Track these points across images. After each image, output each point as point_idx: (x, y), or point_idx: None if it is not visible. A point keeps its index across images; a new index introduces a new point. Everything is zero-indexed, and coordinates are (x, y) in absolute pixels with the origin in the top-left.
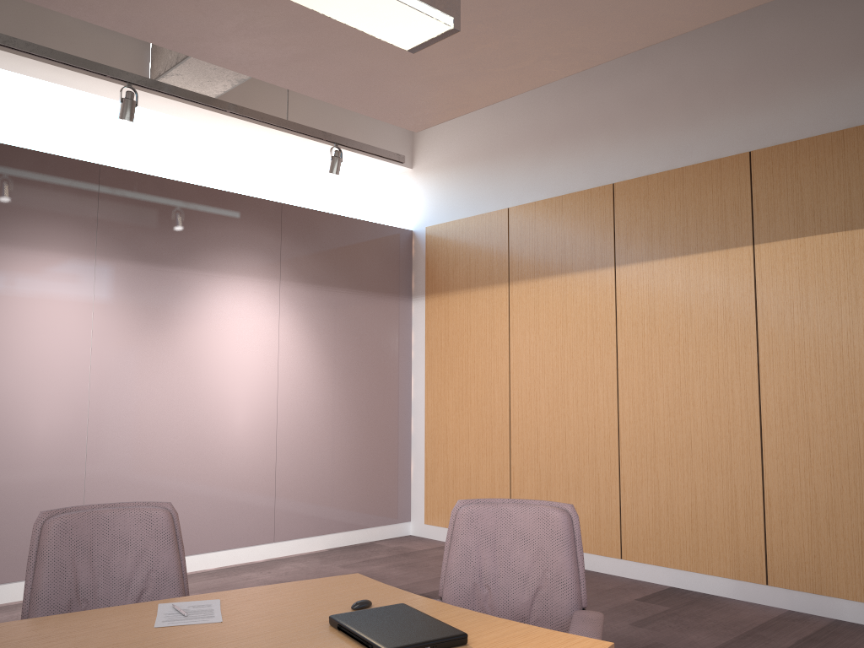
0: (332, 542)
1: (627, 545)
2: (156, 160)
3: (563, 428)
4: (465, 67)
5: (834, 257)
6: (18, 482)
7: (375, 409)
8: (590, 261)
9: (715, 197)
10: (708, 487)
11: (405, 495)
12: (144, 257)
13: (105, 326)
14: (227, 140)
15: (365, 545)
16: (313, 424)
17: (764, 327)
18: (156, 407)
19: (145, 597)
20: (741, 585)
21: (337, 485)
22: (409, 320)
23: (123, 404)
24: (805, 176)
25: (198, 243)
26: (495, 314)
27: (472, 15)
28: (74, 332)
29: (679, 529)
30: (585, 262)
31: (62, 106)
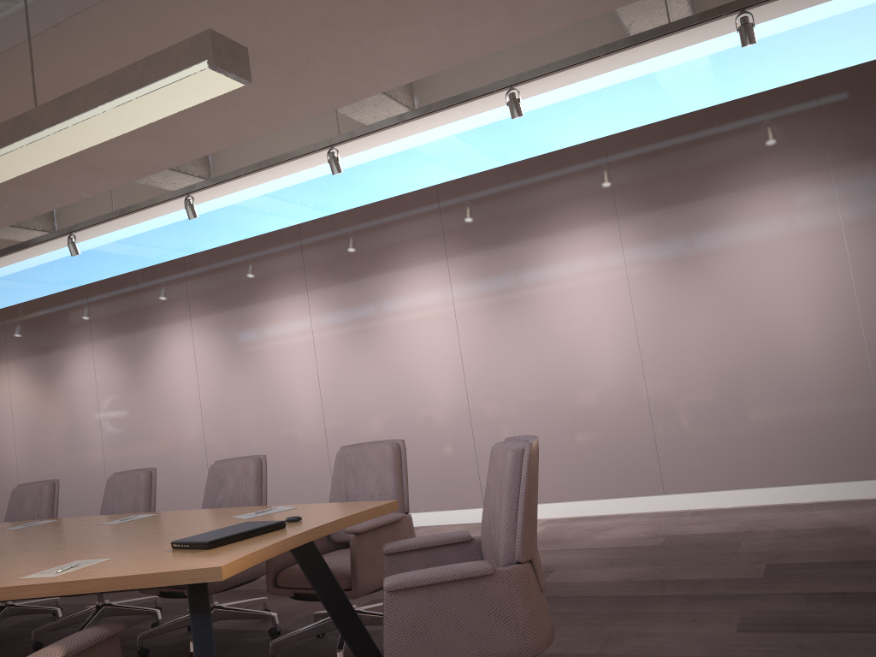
0: None
1: None
2: (675, 101)
3: None
4: None
5: None
6: (598, 418)
7: None
8: None
9: None
10: None
11: None
12: (661, 203)
13: (638, 277)
14: None
15: None
16: None
17: None
18: (704, 342)
19: None
20: None
21: None
22: None
23: (671, 343)
24: None
25: (714, 167)
26: None
27: None
28: (614, 289)
29: None
30: None
31: (583, 99)
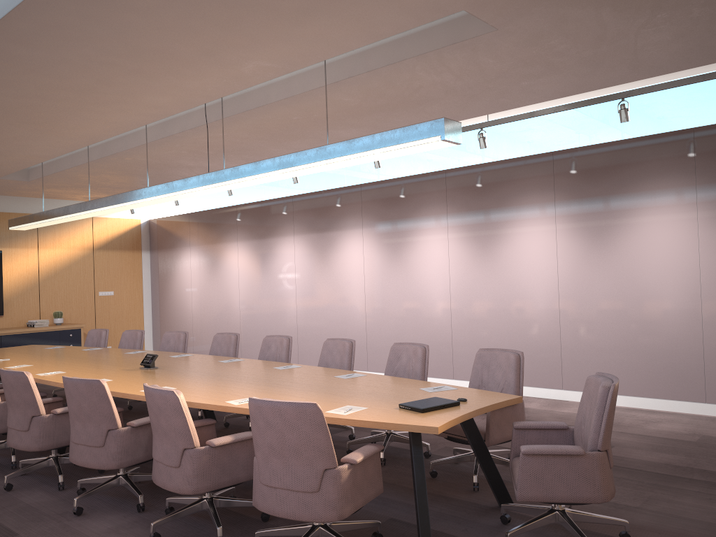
0: None
1: None
2: None
3: None
4: None
5: None
6: (659, 340)
7: None
8: None
9: None
10: None
11: None
12: None
13: (707, 239)
14: None
15: None
16: None
17: None
18: None
19: (503, 391)
20: None
21: None
22: None
23: None
24: None
25: None
26: None
27: (640, 18)
28: (686, 246)
29: None
30: None
31: (680, 92)
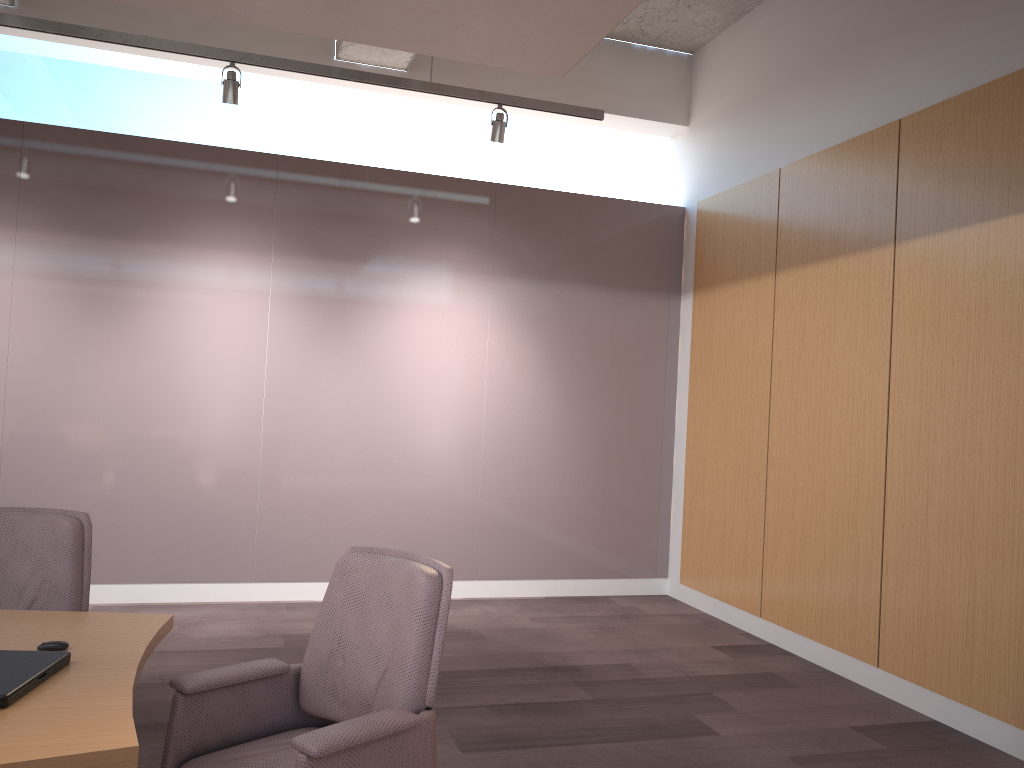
0: (553, 590)
1: (885, 649)
2: (356, 145)
3: (822, 475)
4: None
5: None
6: (192, 485)
7: (619, 435)
8: (866, 237)
9: None
10: (991, 581)
11: (660, 545)
12: (326, 254)
13: (281, 329)
14: (441, 114)
15: (595, 599)
16: (531, 448)
17: None
18: (337, 418)
19: (35, 607)
20: None
21: (562, 523)
22: (675, 323)
23: (300, 412)
24: None
25: (389, 235)
26: (759, 315)
27: None
28: (249, 335)
29: (950, 638)
30: (860, 239)
31: (253, 96)
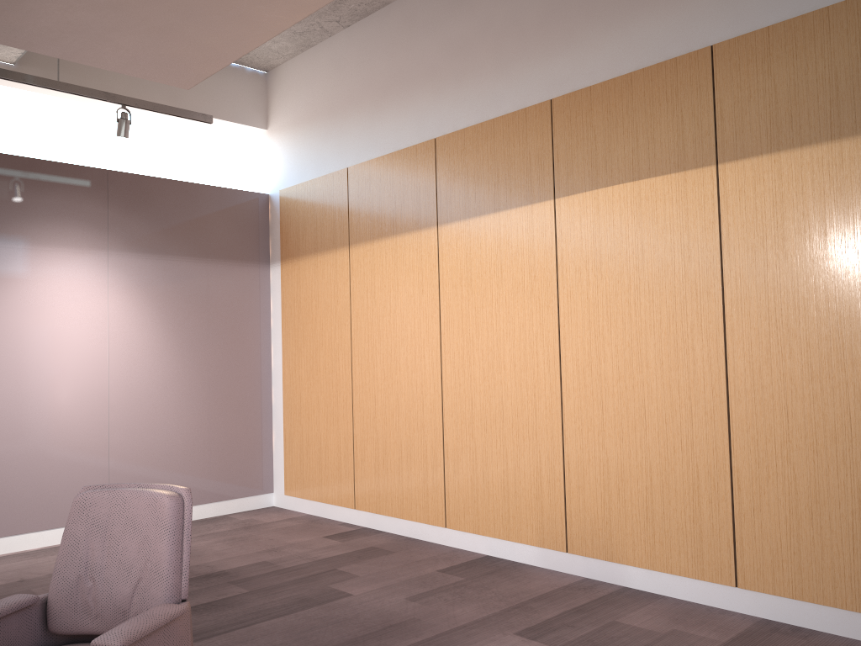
0: None
1: (450, 513)
2: None
3: (396, 395)
4: (178, 15)
5: (624, 210)
6: None
7: (227, 380)
8: (416, 221)
9: (521, 149)
10: (517, 453)
11: (266, 466)
12: None
13: None
14: (48, 105)
15: (217, 518)
16: (153, 398)
17: (563, 286)
18: None
19: None
20: (545, 553)
21: (184, 459)
22: (267, 287)
23: None
24: (598, 124)
25: (6, 214)
26: (338, 279)
27: None
28: None
29: (493, 496)
30: (413, 222)
31: None
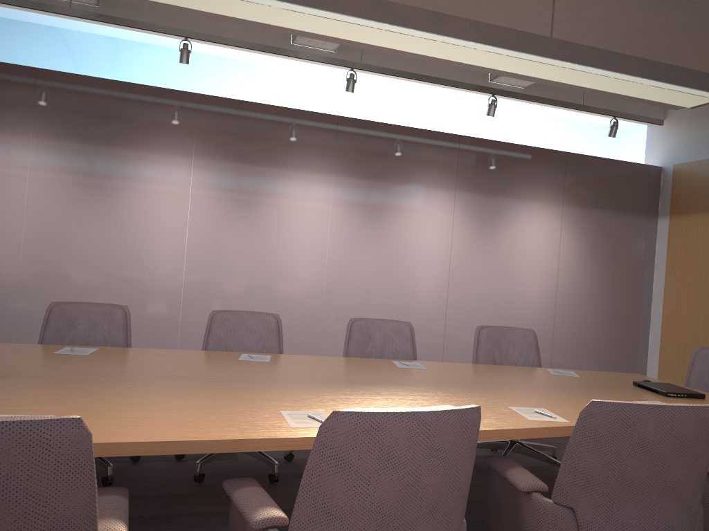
0: None
1: None
2: (487, 128)
3: None
4: None
5: None
6: (413, 317)
7: (624, 295)
8: None
9: None
10: None
11: (643, 358)
12: (481, 190)
13: (458, 232)
14: (531, 110)
15: None
16: (579, 302)
17: None
18: (484, 282)
19: None
20: None
21: (594, 344)
22: (654, 233)
23: (466, 279)
24: None
25: (512, 181)
26: None
27: None
28: (443, 235)
29: None
30: None
31: (437, 99)
